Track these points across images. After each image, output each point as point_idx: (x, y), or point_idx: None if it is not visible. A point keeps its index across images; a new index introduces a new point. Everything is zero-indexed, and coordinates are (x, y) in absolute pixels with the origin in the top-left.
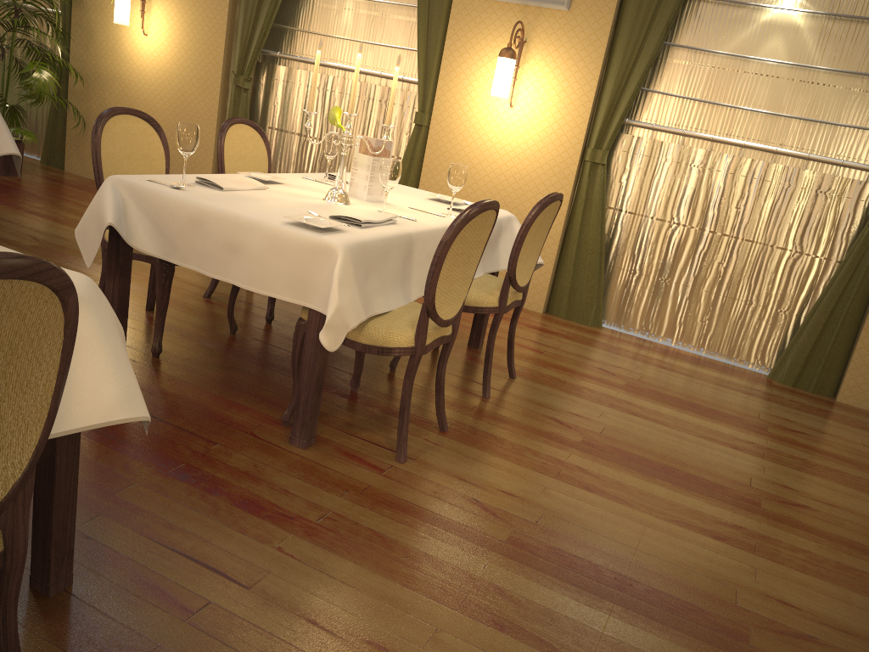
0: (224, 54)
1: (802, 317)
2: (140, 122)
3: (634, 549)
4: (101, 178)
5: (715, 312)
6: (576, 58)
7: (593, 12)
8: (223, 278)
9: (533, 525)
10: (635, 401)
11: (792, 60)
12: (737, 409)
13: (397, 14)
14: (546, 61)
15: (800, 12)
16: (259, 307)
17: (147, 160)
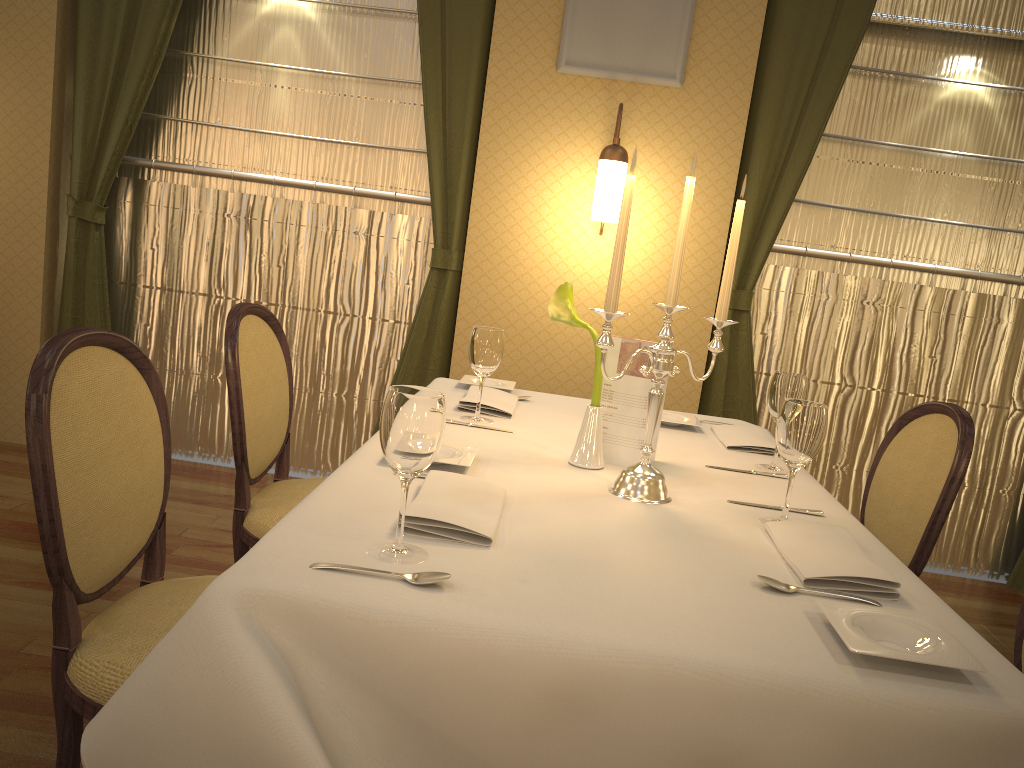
0: (50, 166)
1: None
2: (111, 359)
3: None
4: (60, 535)
5: None
6: (699, 157)
7: (720, 89)
8: None
9: None
10: None
11: (982, 152)
12: None
13: (373, 95)
14: (652, 163)
15: (988, 88)
16: None
17: (135, 449)
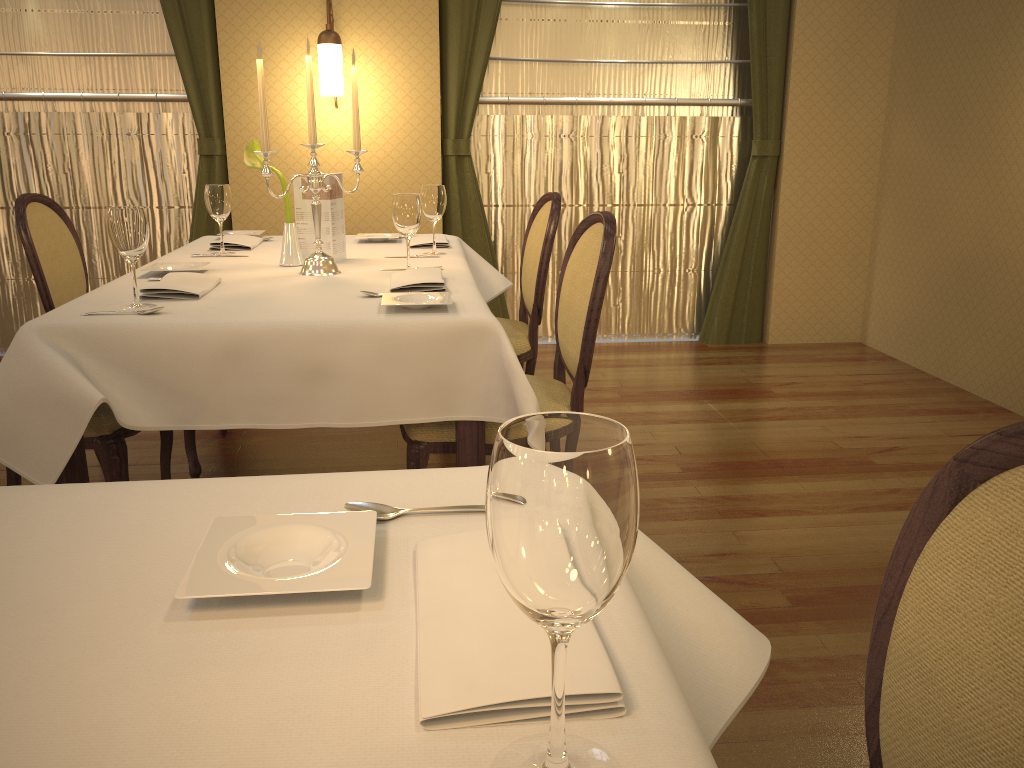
0: None
1: (710, 270)
2: None
3: (875, 553)
4: None
5: (627, 291)
6: (405, 32)
7: None
8: (306, 423)
9: (783, 575)
10: (654, 409)
11: (633, 1)
12: (727, 382)
13: (118, 8)
14: (368, 41)
15: None
16: (152, 464)
17: None
